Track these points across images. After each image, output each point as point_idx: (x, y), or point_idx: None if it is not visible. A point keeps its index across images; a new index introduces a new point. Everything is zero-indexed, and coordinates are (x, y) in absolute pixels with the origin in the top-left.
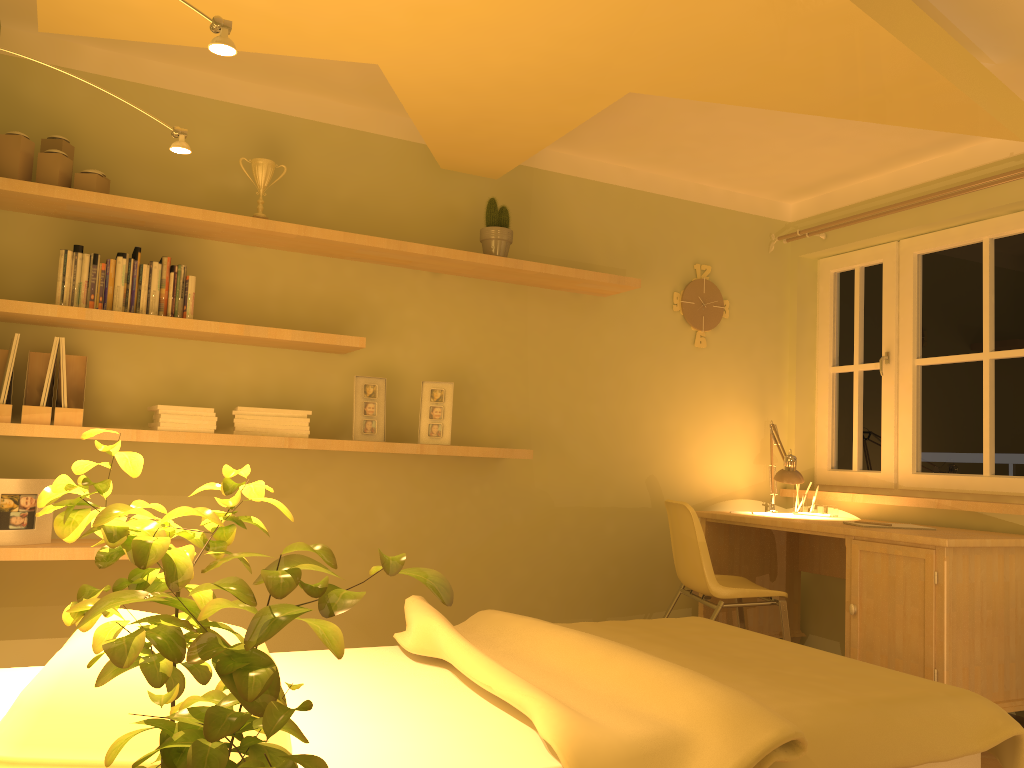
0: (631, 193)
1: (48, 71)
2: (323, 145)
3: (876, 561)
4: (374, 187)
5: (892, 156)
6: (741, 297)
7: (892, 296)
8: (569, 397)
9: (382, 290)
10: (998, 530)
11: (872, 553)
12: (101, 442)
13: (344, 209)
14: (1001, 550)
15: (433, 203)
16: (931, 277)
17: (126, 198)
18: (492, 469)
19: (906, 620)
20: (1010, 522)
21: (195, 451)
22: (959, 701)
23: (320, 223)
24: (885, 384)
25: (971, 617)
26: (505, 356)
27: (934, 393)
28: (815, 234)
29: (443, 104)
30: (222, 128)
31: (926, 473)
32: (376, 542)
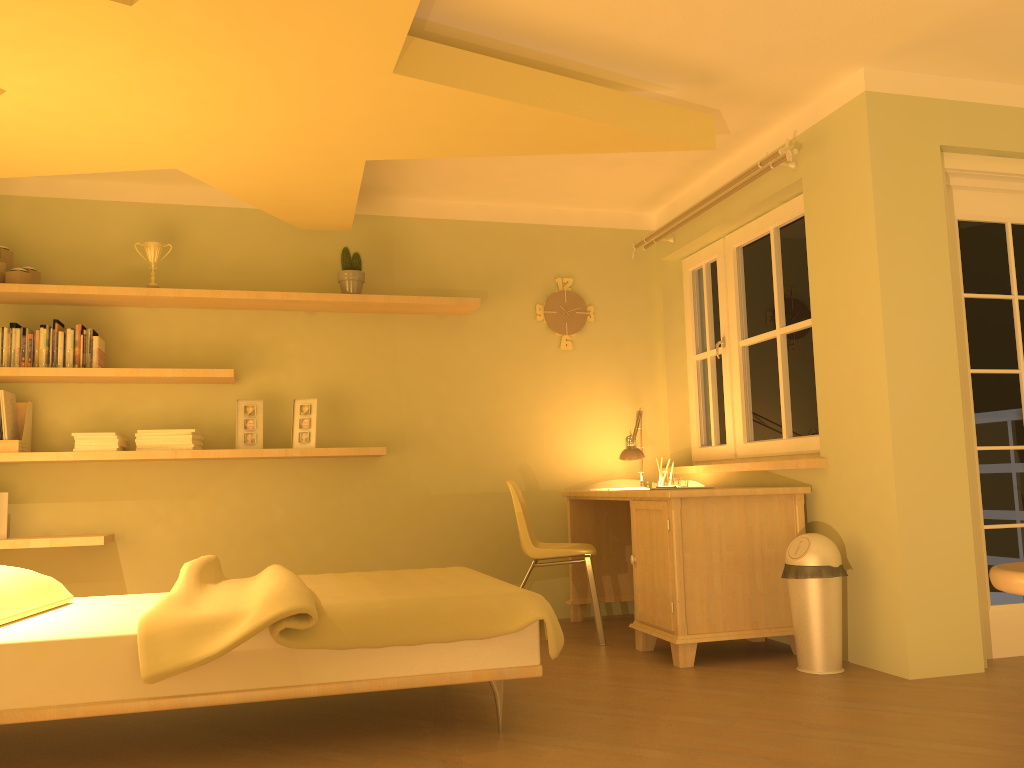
0: (489, 225)
1: None
2: (209, 223)
3: (643, 517)
4: (254, 250)
5: (688, 166)
6: (606, 302)
7: (723, 287)
8: (440, 402)
9: (265, 330)
10: (780, 485)
11: (641, 510)
12: (48, 464)
13: (230, 270)
14: (741, 499)
15: (305, 256)
16: (745, 267)
17: (40, 285)
18: (371, 466)
19: (658, 564)
20: (785, 477)
21: (120, 467)
22: (510, 598)
23: (210, 284)
24: (724, 366)
25: (708, 557)
26: (378, 373)
27: (753, 369)
28: (659, 240)
29: (249, 186)
30: (128, 222)
31: (752, 442)
32: (272, 530)
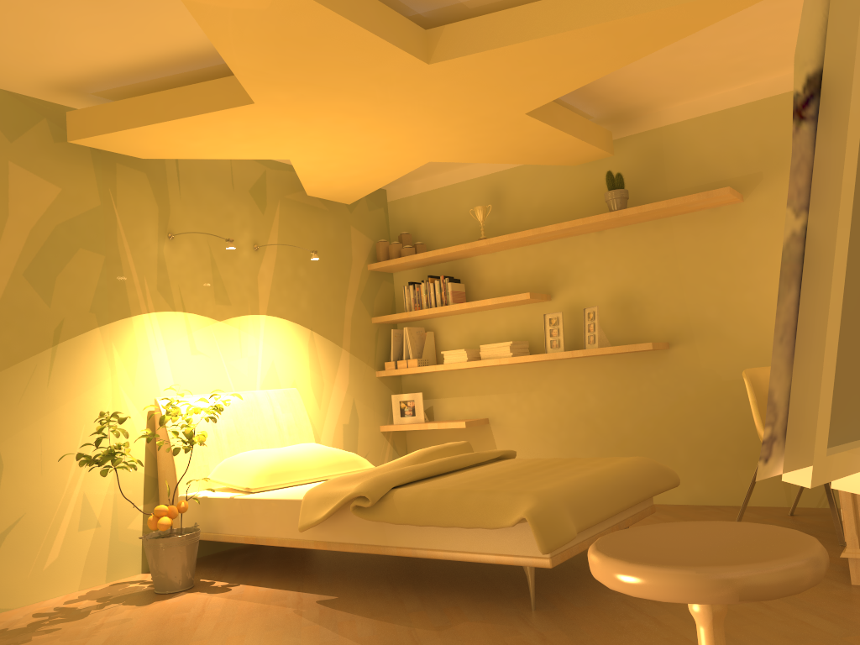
0: (756, 104)
1: (403, 201)
2: (520, 179)
3: None
4: (552, 191)
5: None
6: None
7: None
8: (722, 292)
9: (567, 254)
10: None
11: None
12: (448, 372)
13: (538, 212)
14: None
15: (590, 185)
16: None
17: (414, 255)
18: (663, 358)
19: None
20: None
21: (486, 371)
22: (518, 496)
23: (526, 226)
24: None
25: None
26: (660, 274)
27: None
28: None
29: (488, 155)
30: (471, 194)
31: None
32: (589, 415)
